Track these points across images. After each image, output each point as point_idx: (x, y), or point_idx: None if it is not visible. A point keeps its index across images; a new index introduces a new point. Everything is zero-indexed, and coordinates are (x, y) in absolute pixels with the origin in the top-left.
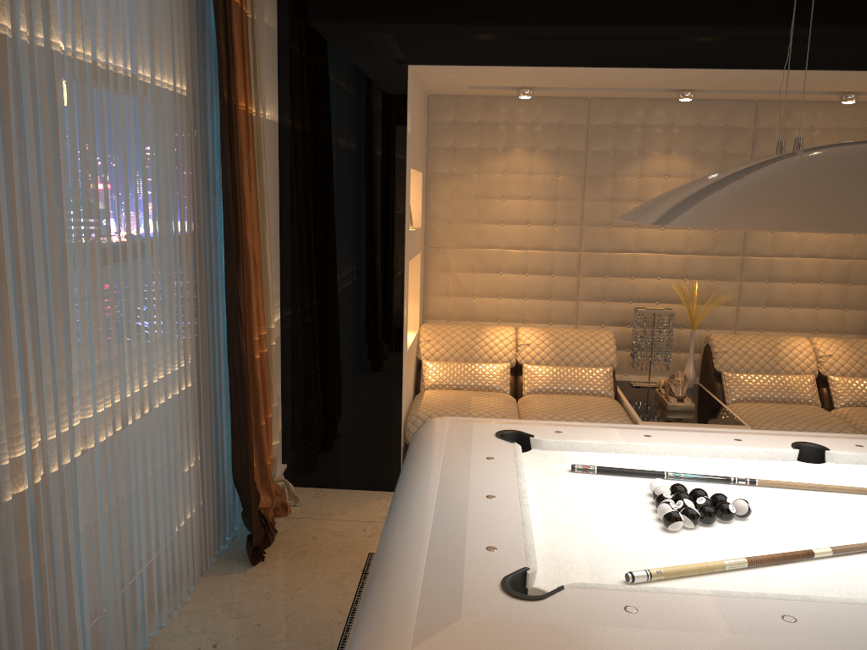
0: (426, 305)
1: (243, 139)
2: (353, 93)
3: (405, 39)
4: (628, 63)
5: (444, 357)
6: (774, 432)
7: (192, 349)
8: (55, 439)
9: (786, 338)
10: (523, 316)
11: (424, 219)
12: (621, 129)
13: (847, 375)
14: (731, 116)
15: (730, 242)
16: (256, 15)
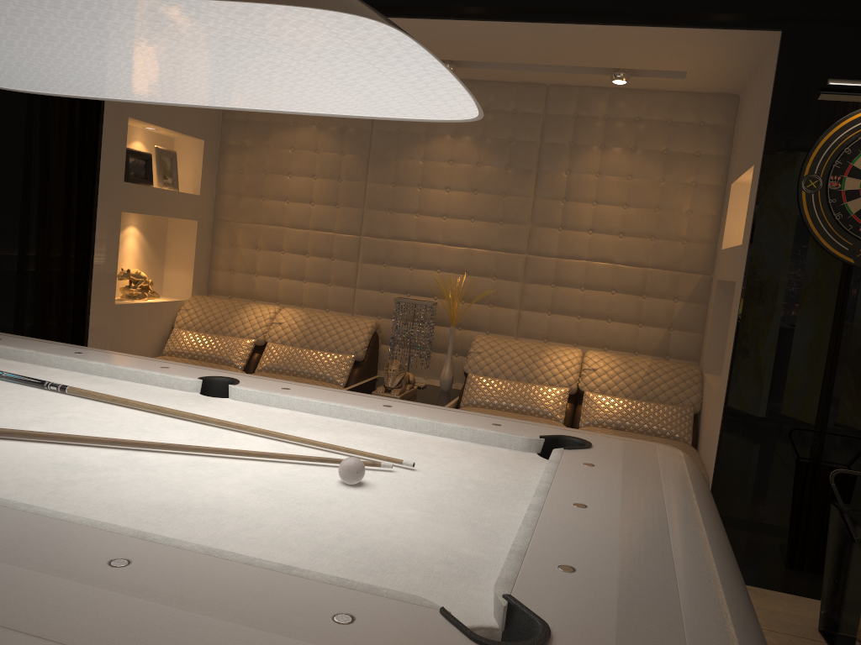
0: (210, 279)
1: None
2: None
3: None
4: None
5: (195, 327)
6: (248, 375)
7: None
8: None
9: (557, 347)
10: (301, 299)
11: (215, 191)
12: None
13: (607, 393)
14: (519, 100)
15: (513, 237)
16: None
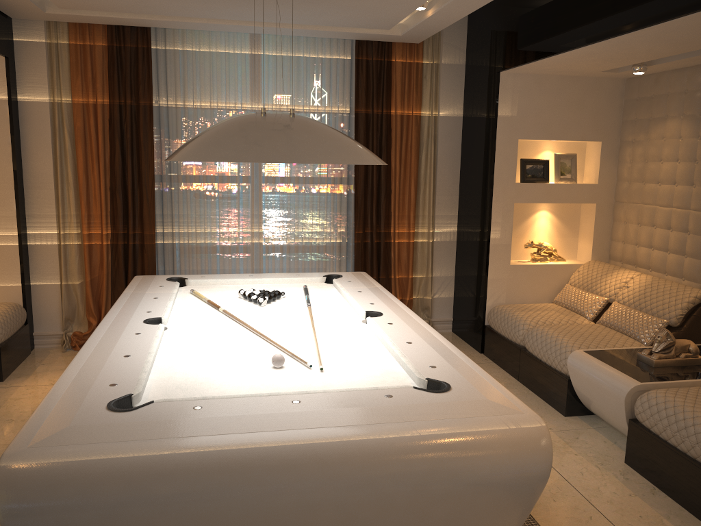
0: (610, 248)
1: (396, 129)
2: (481, 94)
3: (497, 56)
4: (576, 44)
5: (578, 284)
6: (412, 314)
7: (345, 226)
8: (230, 232)
9: None
10: (664, 267)
11: (616, 179)
12: None
13: None
14: None
15: None
16: (440, 60)
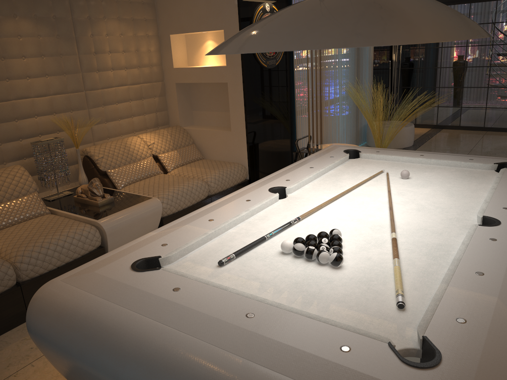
0: None
1: None
2: None
3: None
4: None
5: None
6: (243, 189)
7: None
8: None
9: (128, 139)
10: None
11: None
12: None
13: (165, 152)
14: None
15: (76, 82)
16: None
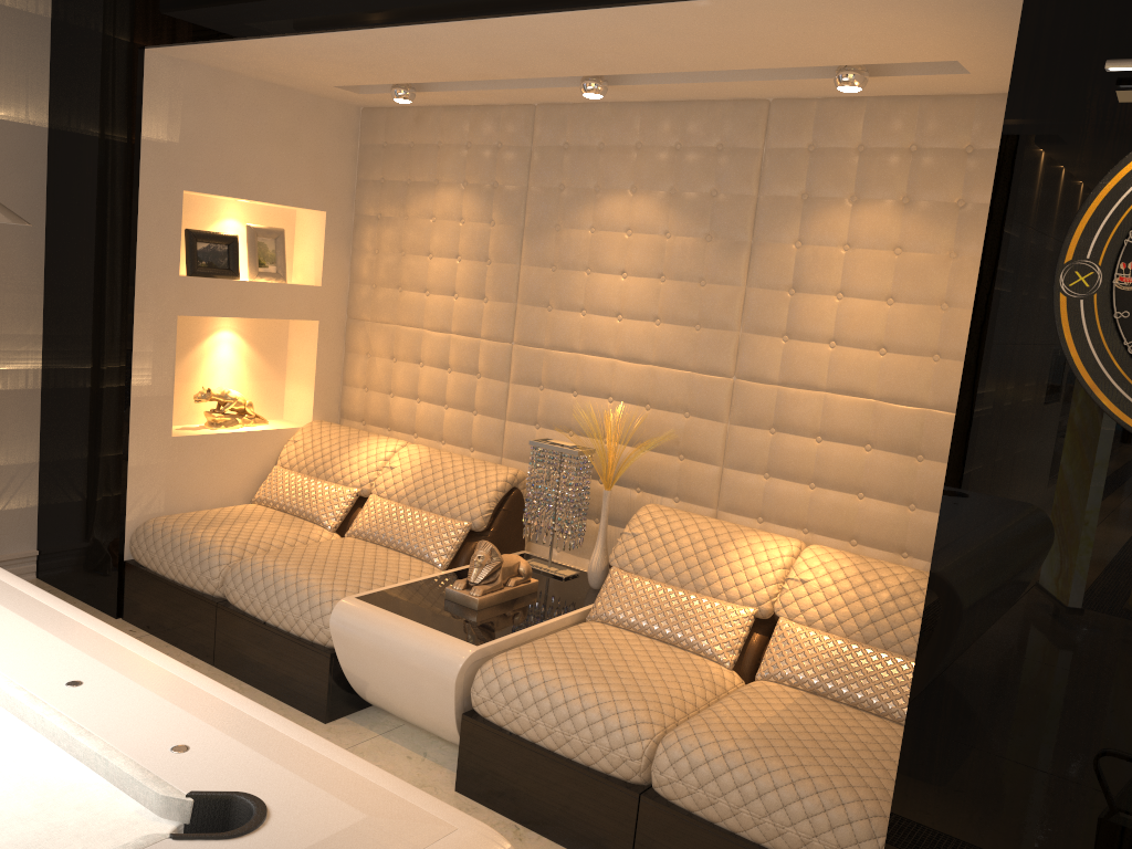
0: (342, 398)
1: None
2: (98, 88)
3: (138, 14)
4: (332, 23)
5: (298, 466)
6: (30, 590)
7: None
8: None
9: (759, 535)
10: (440, 431)
11: (350, 279)
12: (571, 152)
13: (816, 625)
14: (726, 128)
15: (712, 350)
16: None
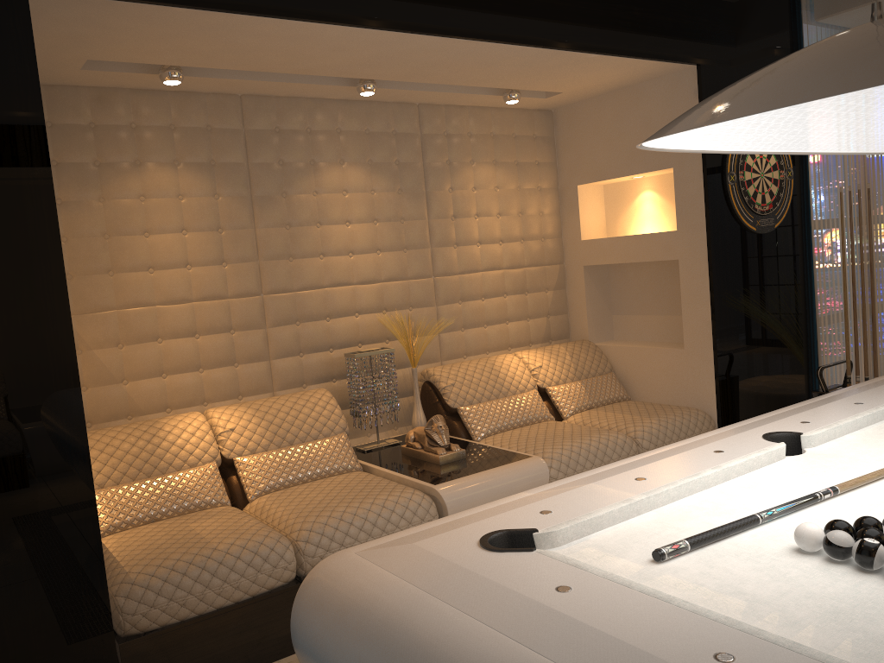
0: None
1: None
2: None
3: None
4: (355, 19)
5: (112, 479)
6: (707, 435)
7: None
8: None
9: (497, 357)
10: (202, 394)
11: None
12: (286, 134)
13: (560, 382)
14: (398, 120)
15: (421, 262)
16: None
